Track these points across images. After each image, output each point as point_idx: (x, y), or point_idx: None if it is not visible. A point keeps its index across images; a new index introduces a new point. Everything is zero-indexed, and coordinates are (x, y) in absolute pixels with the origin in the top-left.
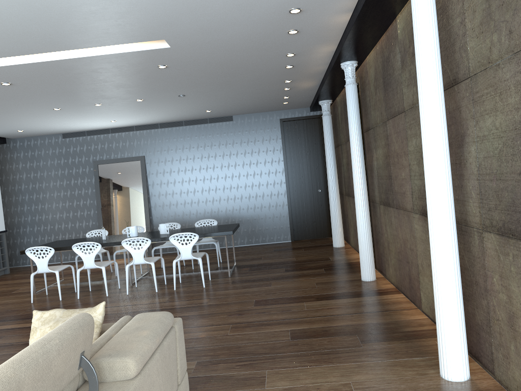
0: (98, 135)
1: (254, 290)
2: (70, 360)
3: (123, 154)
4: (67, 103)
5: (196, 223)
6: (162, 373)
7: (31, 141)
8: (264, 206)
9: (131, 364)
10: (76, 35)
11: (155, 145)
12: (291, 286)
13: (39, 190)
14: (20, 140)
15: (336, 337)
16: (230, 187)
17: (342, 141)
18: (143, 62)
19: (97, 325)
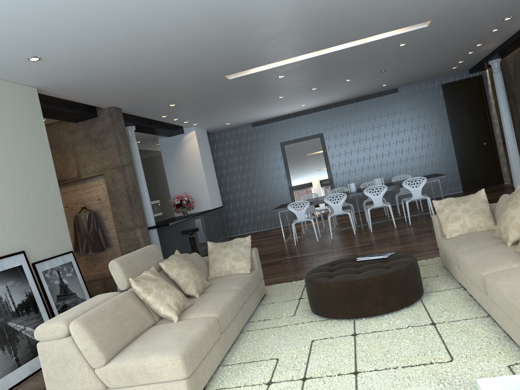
0: (281, 121)
1: None
2: None
3: (304, 133)
4: (295, 90)
5: (392, 179)
6: None
7: (227, 133)
8: (434, 164)
9: None
10: (378, 26)
11: (331, 122)
12: None
13: (237, 172)
14: (217, 133)
15: None
16: (401, 150)
17: (517, 92)
18: (393, 43)
19: (486, 201)
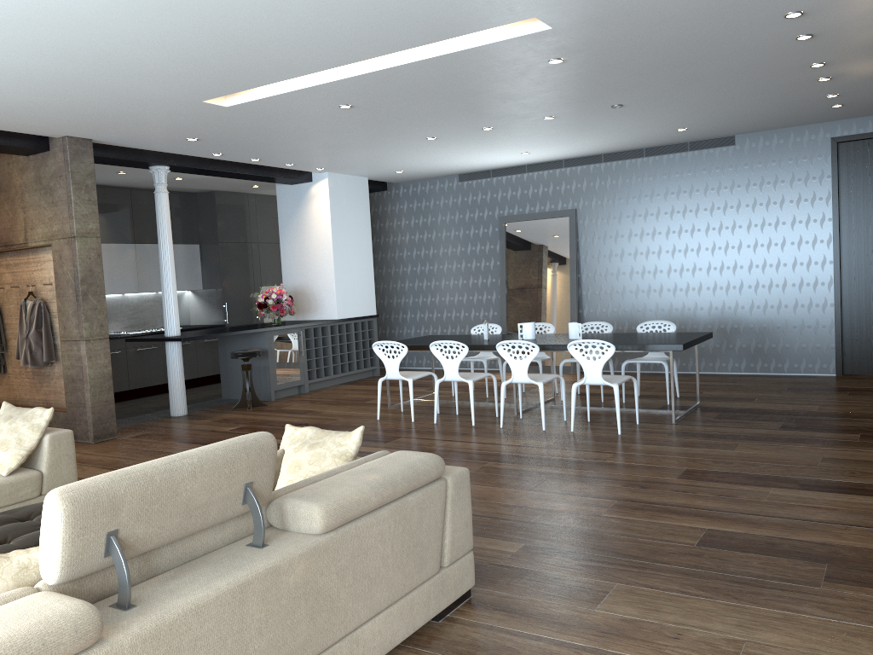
0: (508, 176)
1: (697, 453)
2: (220, 489)
3: (543, 205)
4: (442, 129)
5: (638, 326)
6: (393, 541)
7: (418, 186)
8: (784, 306)
9: (317, 514)
10: (399, 28)
11: (595, 191)
12: (770, 456)
13: (425, 260)
14: (403, 185)
15: (782, 560)
16: (720, 266)
17: None
18: (521, 58)
19: (347, 457)
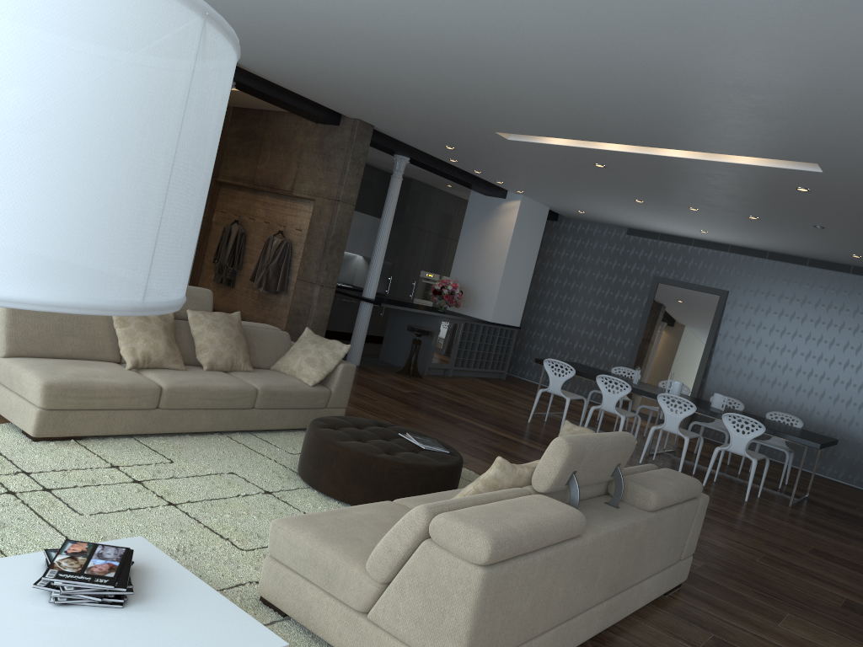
0: (674, 243)
1: (819, 538)
2: (610, 463)
3: (698, 279)
4: (655, 198)
5: (768, 413)
6: (671, 530)
7: (587, 226)
8: None
9: (652, 497)
10: (706, 140)
11: (751, 281)
12: None
13: (573, 292)
14: (573, 221)
15: None
16: (847, 381)
17: None
18: (776, 180)
19: None
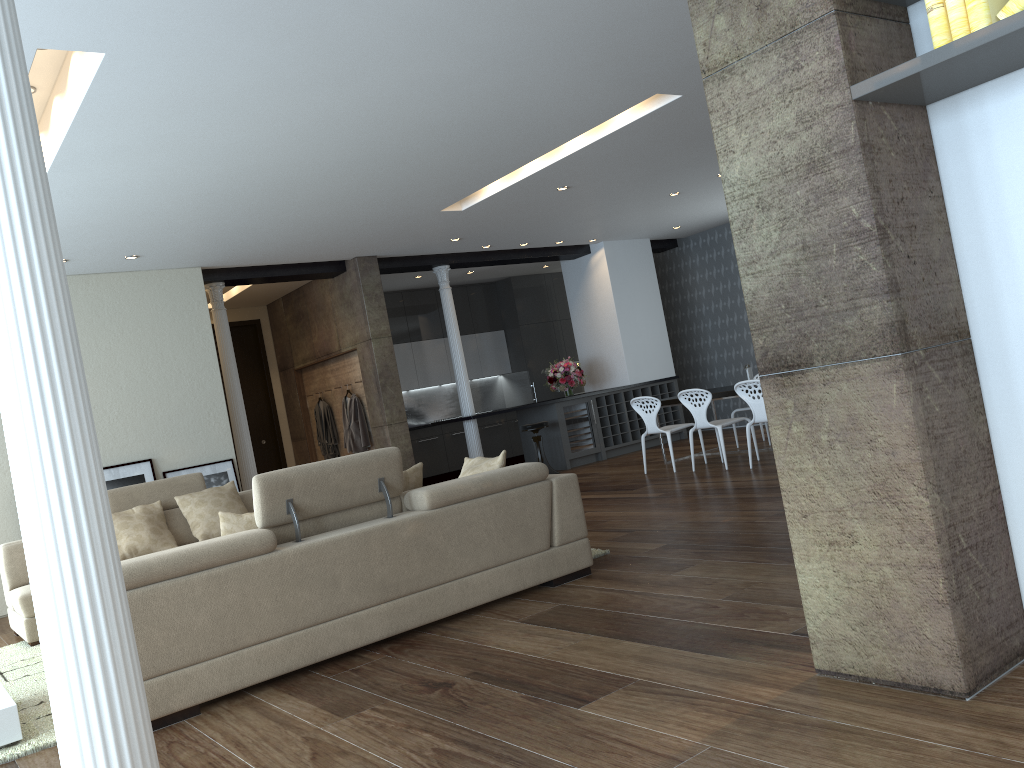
0: None
1: None
2: (360, 480)
3: None
4: (675, 185)
5: None
6: (495, 520)
7: (706, 237)
8: None
9: (424, 496)
10: (549, 129)
11: None
12: None
13: (724, 312)
14: (692, 238)
15: None
16: None
17: None
18: (682, 120)
19: None
